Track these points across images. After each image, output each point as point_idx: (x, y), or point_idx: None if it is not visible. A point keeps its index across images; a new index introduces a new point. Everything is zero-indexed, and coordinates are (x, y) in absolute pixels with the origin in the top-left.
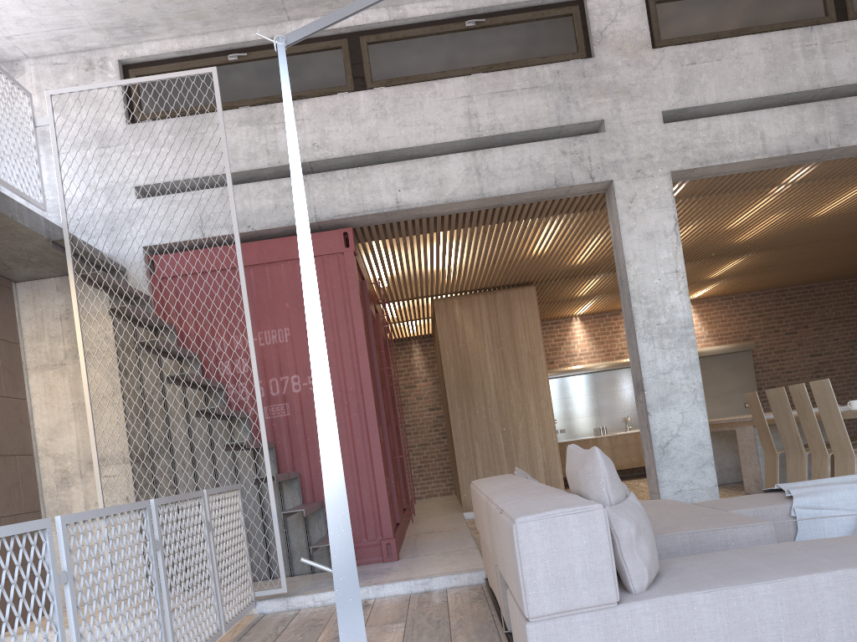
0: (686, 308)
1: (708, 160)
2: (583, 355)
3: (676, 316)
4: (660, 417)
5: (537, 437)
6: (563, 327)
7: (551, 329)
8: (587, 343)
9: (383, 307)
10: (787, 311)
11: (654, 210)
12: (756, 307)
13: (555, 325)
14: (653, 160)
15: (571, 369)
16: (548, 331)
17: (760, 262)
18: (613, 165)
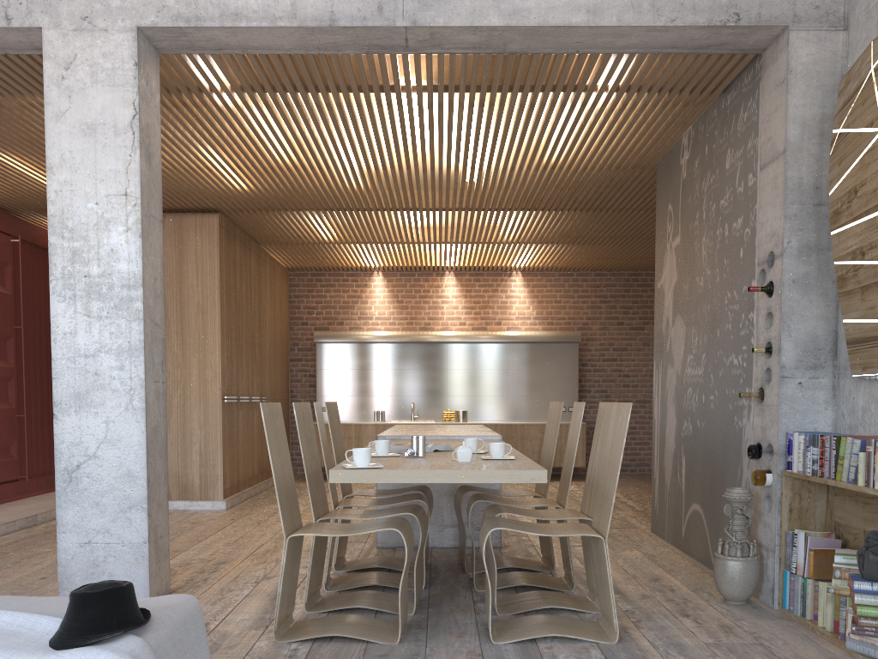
0: (134, 257)
1: (200, 16)
2: (381, 320)
3: (117, 267)
4: (73, 424)
5: (196, 417)
6: (361, 281)
7: (346, 282)
8: (388, 305)
9: (30, 215)
10: (638, 301)
11: (102, 87)
12: (600, 290)
13: (351, 278)
14: (111, 4)
15: (351, 334)
16: (342, 284)
17: (552, 228)
18: (44, 3)
